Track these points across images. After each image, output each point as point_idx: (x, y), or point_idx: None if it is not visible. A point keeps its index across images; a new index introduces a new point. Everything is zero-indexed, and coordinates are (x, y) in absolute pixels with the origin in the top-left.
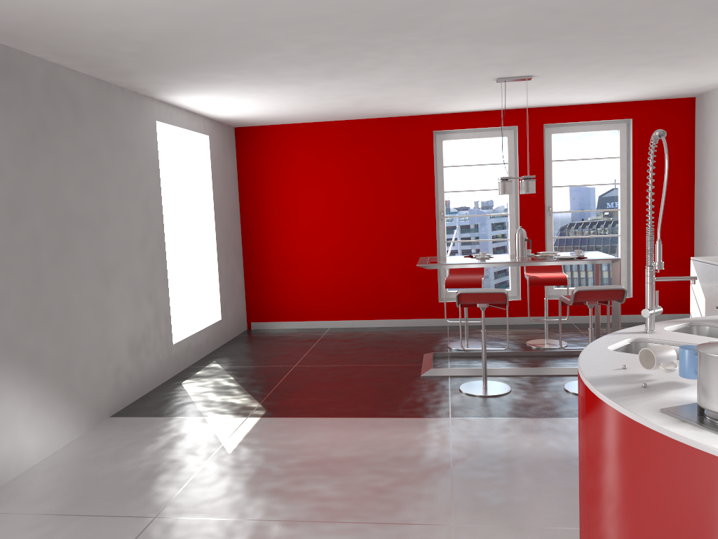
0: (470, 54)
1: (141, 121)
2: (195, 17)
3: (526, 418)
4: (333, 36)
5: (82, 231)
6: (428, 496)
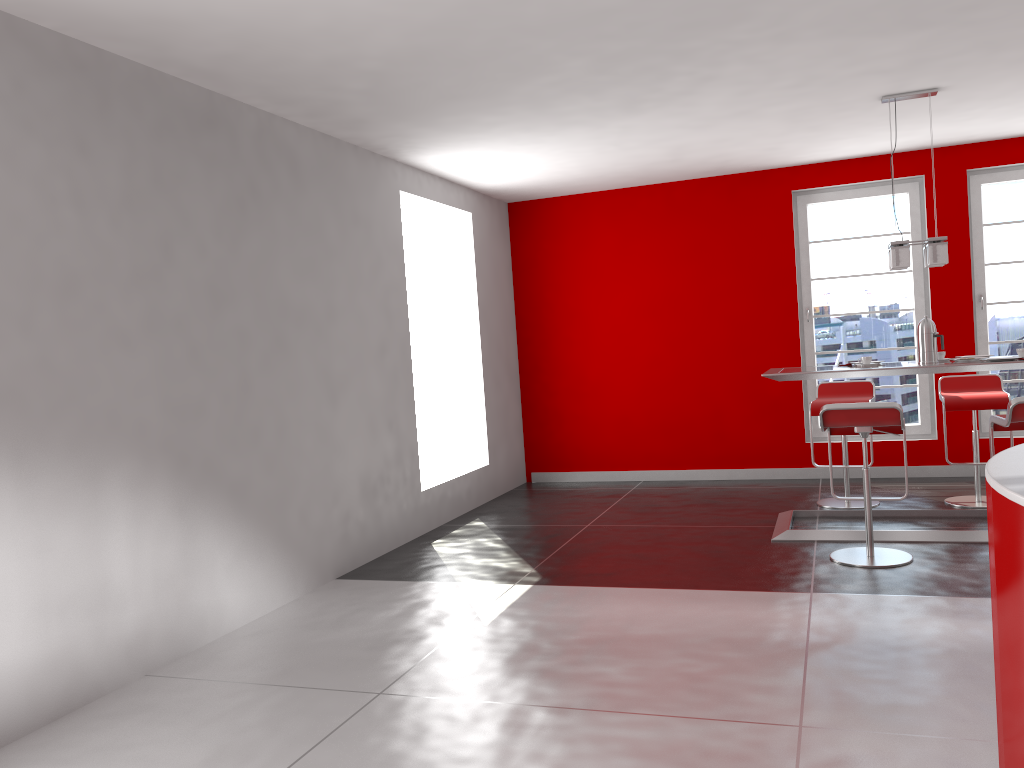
0: (833, 56)
1: (379, 190)
2: (436, 27)
3: (934, 597)
4: (625, 41)
5: (301, 329)
6: (766, 688)
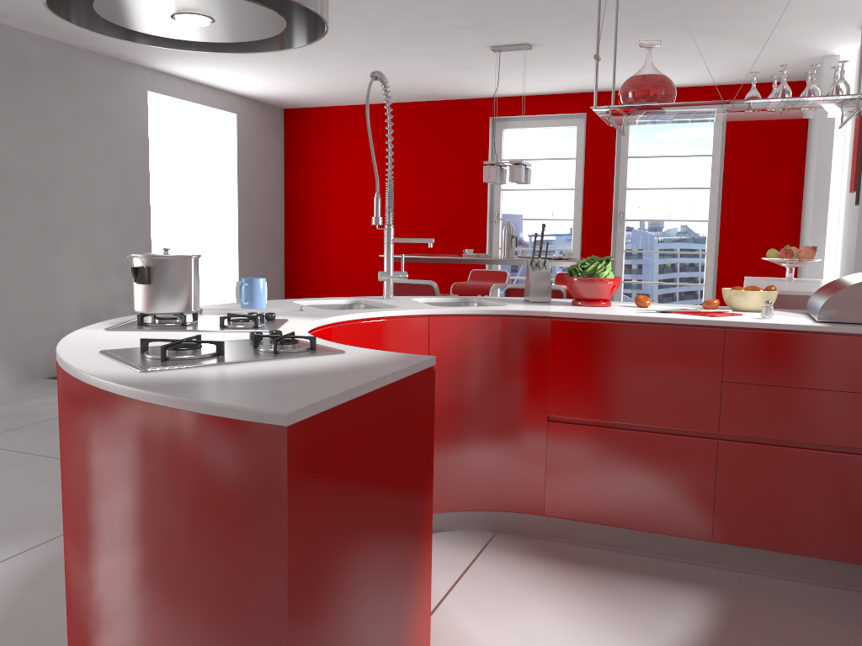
0: (406, 13)
1: (123, 89)
2: None
3: None
4: None
5: (21, 190)
6: None
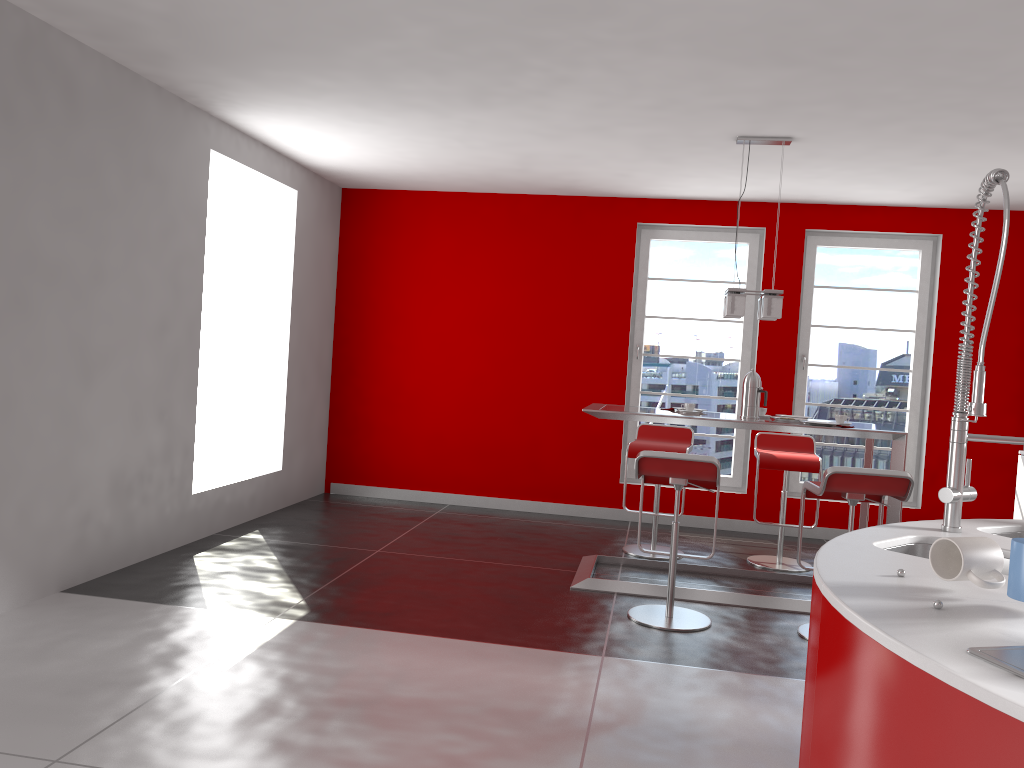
0: (696, 80)
1: (184, 144)
2: None
3: (729, 672)
4: (475, 14)
5: (53, 288)
6: None
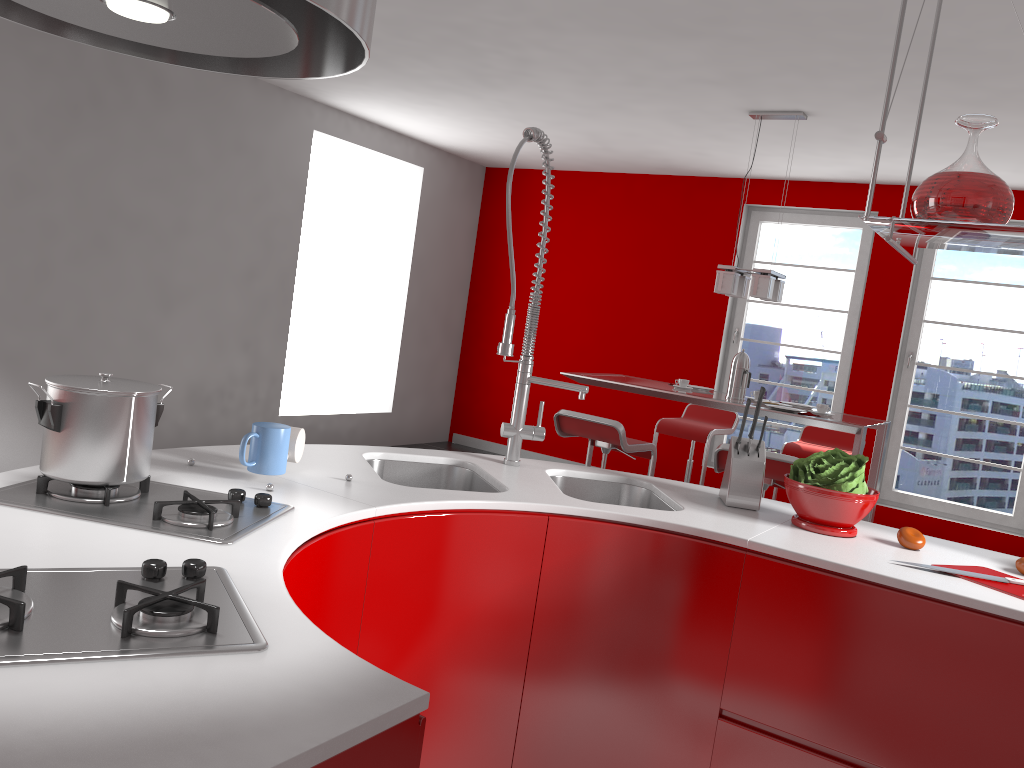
0: (631, 55)
1: (282, 125)
2: None
3: None
4: (384, 6)
5: (135, 235)
6: None
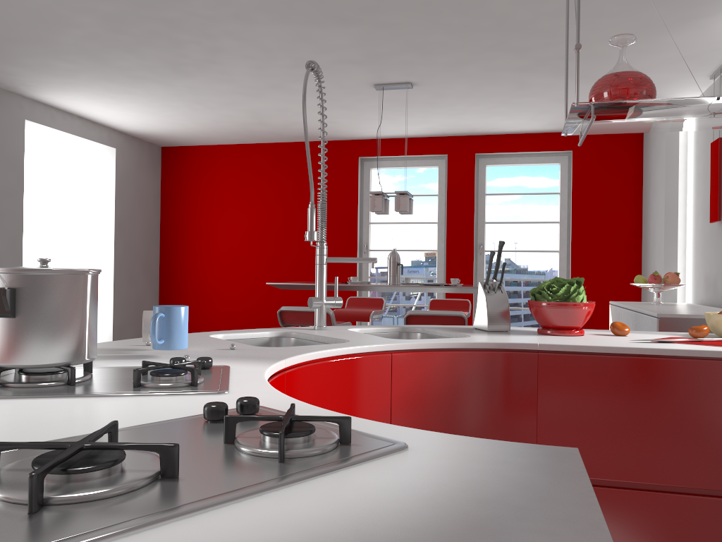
0: (301, 42)
1: None
2: None
3: None
4: (108, 3)
5: None
6: None
